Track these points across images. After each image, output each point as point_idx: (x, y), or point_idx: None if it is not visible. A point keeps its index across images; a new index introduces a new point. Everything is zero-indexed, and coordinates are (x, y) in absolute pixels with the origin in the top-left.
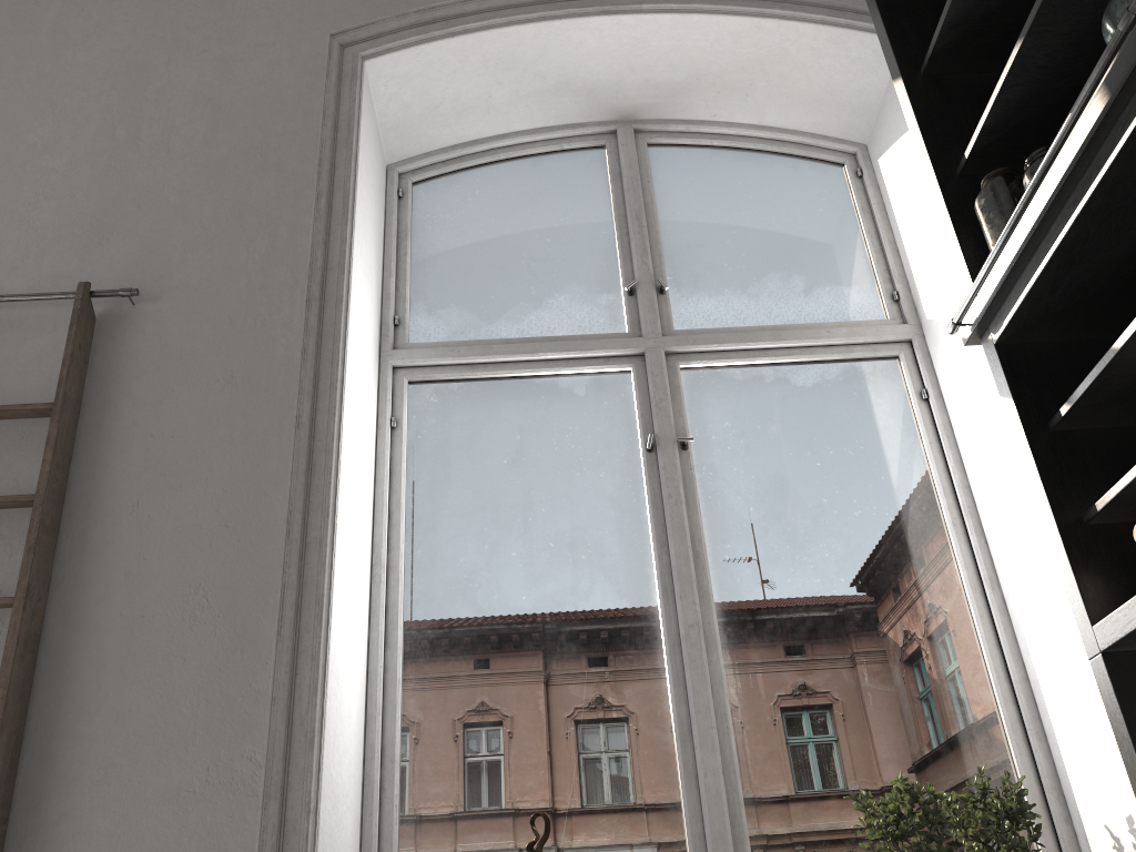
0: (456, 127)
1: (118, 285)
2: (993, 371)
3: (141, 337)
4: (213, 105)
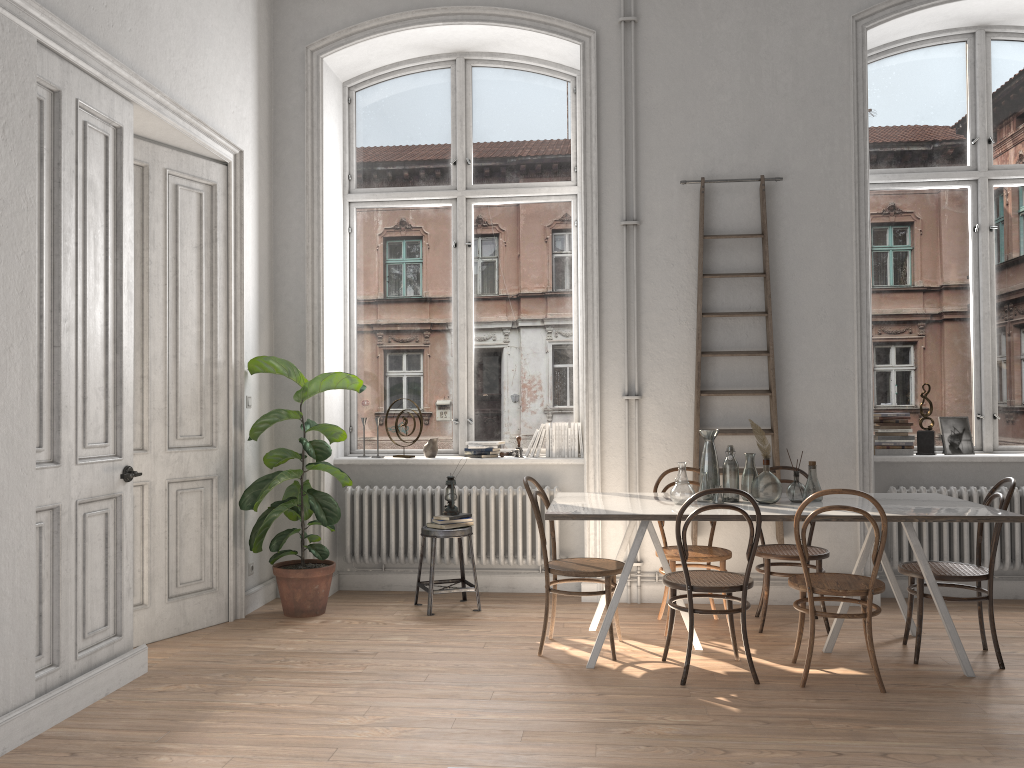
0: (890, 38)
1: (767, 171)
2: None
3: (782, 198)
4: (793, 62)
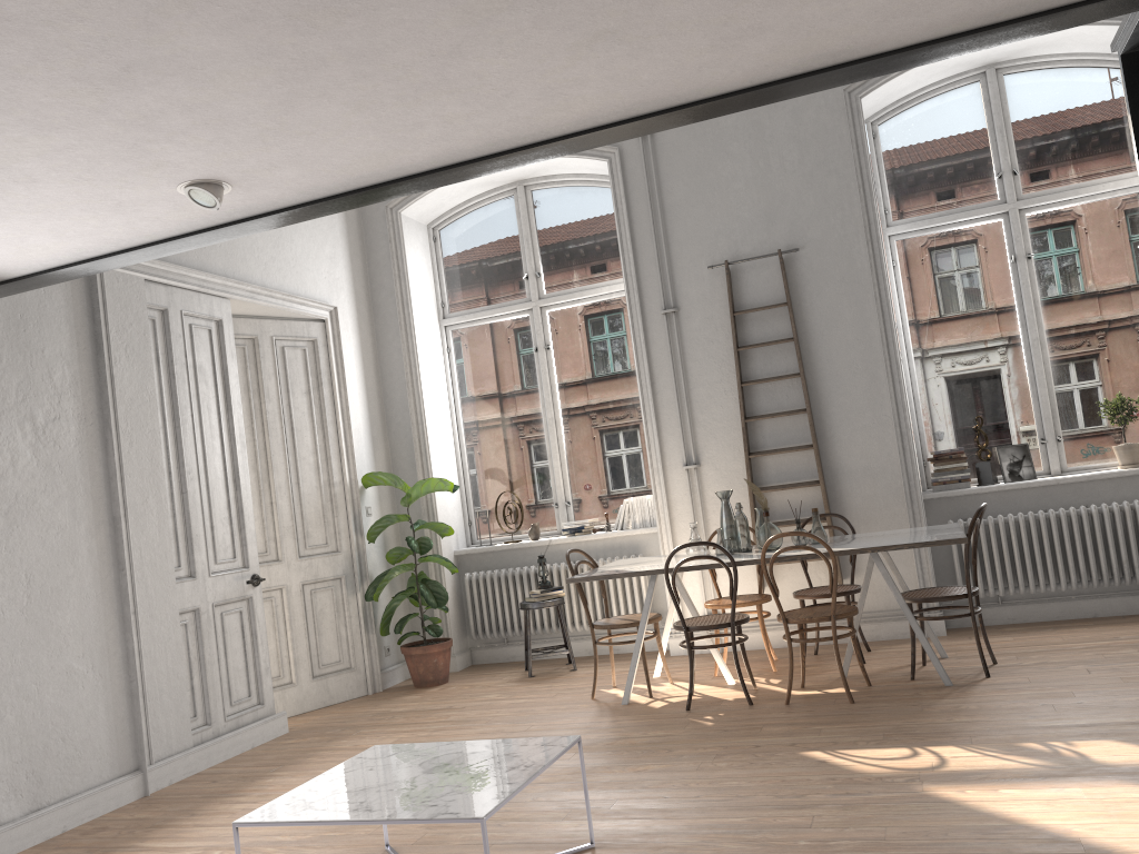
0: (899, 95)
1: (786, 243)
2: None
3: (802, 266)
4: (797, 141)
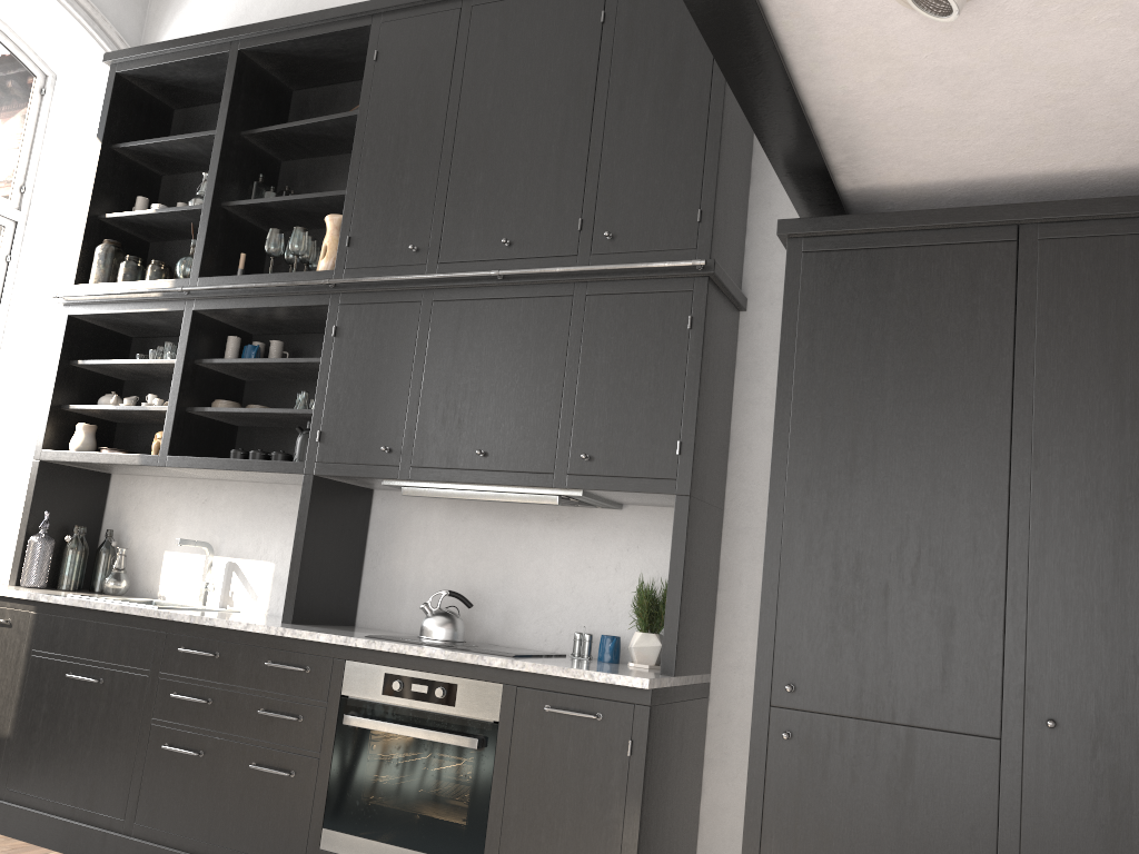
0: None
1: None
2: (61, 324)
3: None
4: None
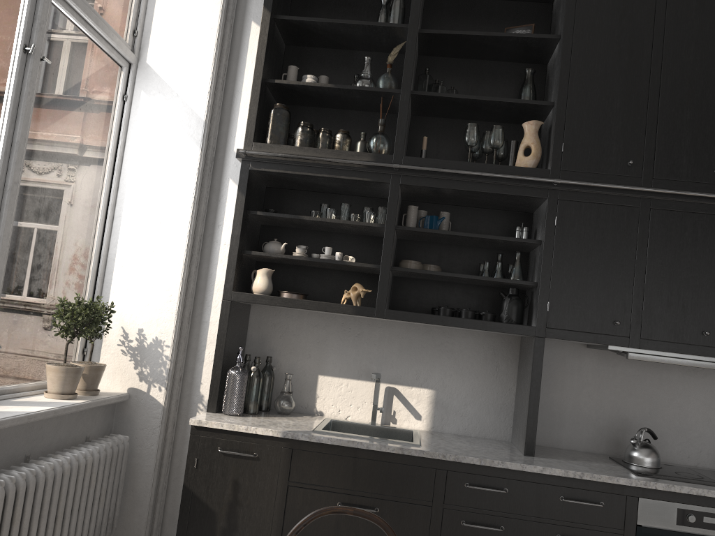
0: None
1: None
2: (241, 177)
3: None
4: None
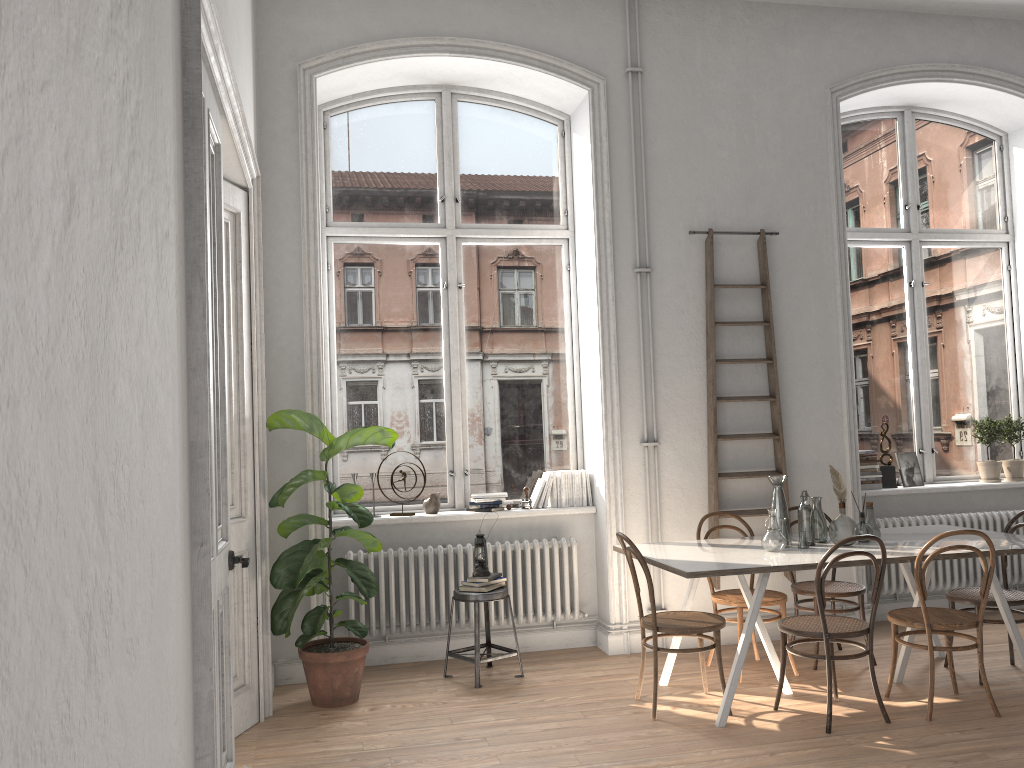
0: (842, 110)
1: (762, 225)
2: None
3: (776, 251)
4: (781, 125)
